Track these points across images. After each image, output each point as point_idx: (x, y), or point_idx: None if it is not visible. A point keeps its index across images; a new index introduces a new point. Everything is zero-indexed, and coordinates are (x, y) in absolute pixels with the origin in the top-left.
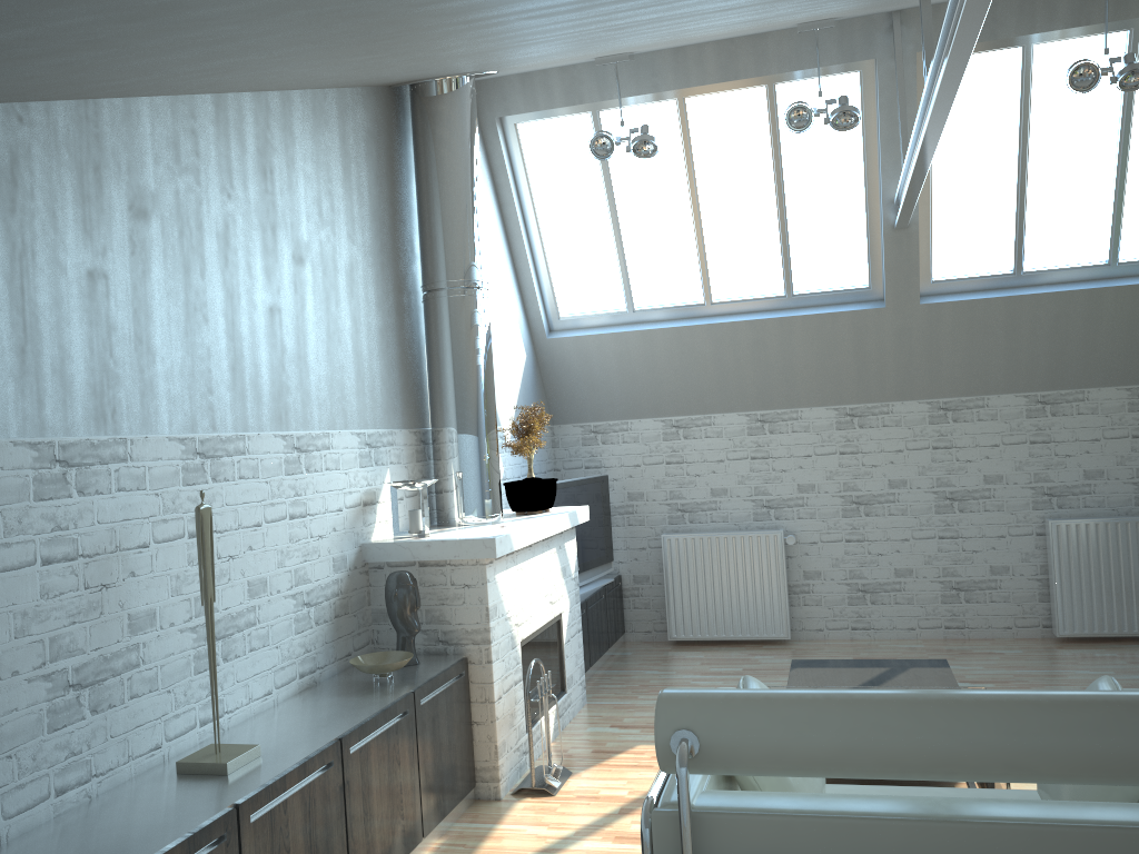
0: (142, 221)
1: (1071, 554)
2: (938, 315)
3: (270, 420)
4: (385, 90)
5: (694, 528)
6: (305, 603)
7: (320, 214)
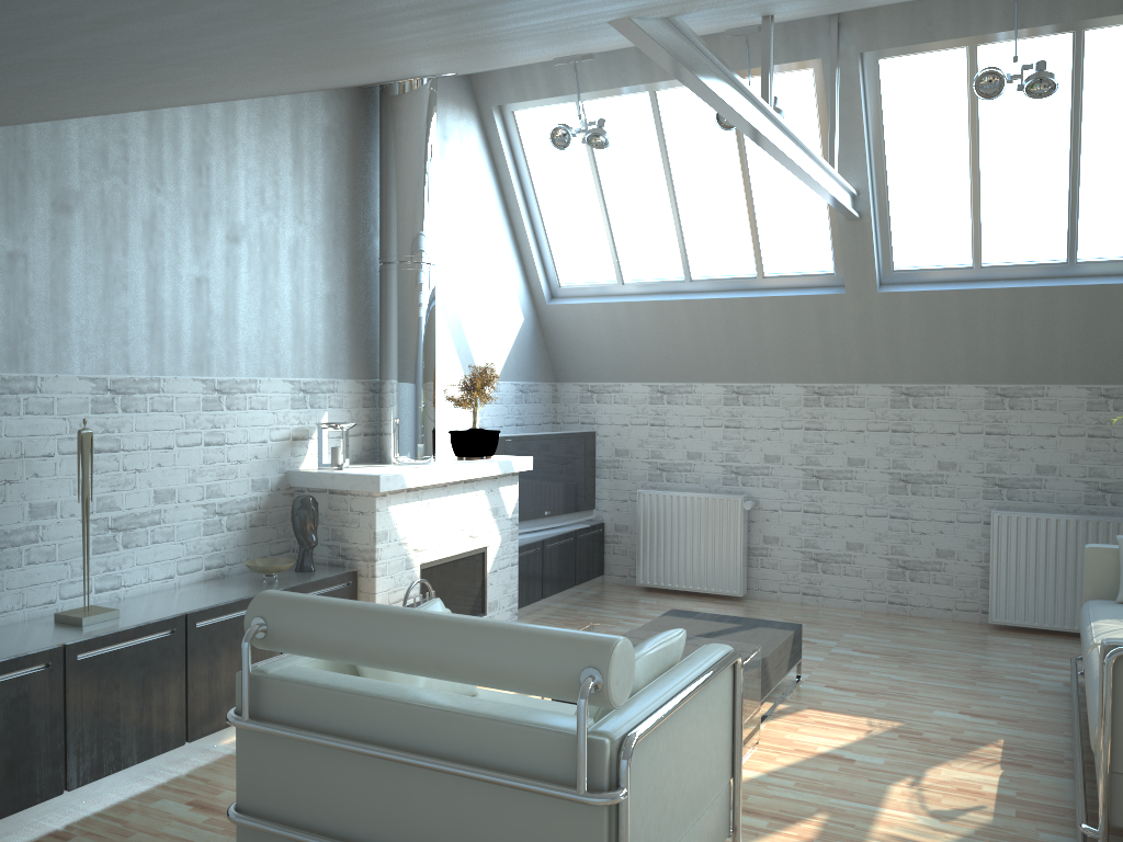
0: (65, 214)
1: (1010, 545)
2: (895, 303)
3: (190, 367)
4: (353, 91)
5: (670, 487)
6: (217, 512)
7: (263, 200)
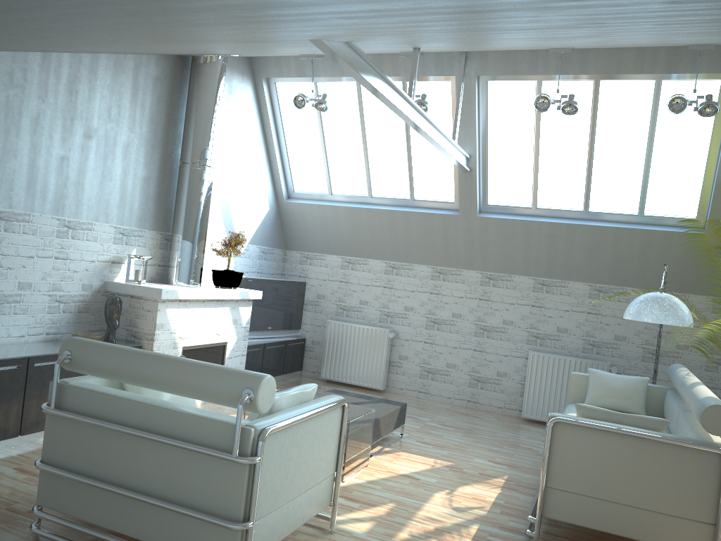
0: None
1: (538, 372)
2: (487, 224)
3: (51, 210)
4: (175, 57)
5: (347, 320)
6: (57, 300)
7: (109, 115)
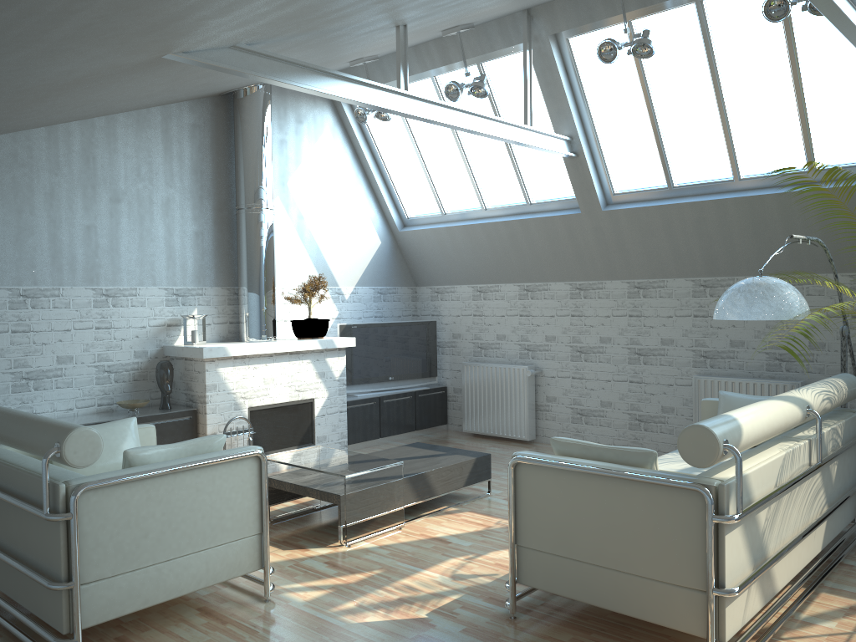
0: None
1: None
2: (616, 218)
3: (83, 281)
4: (215, 98)
5: (486, 360)
6: (106, 370)
7: (139, 175)
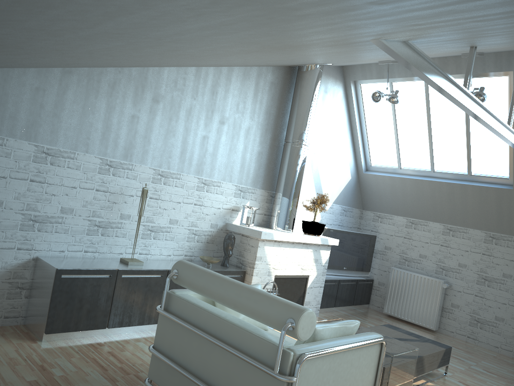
0: (156, 103)
1: None
2: None
3: (194, 172)
4: (286, 68)
5: (408, 269)
6: (193, 233)
7: (237, 108)
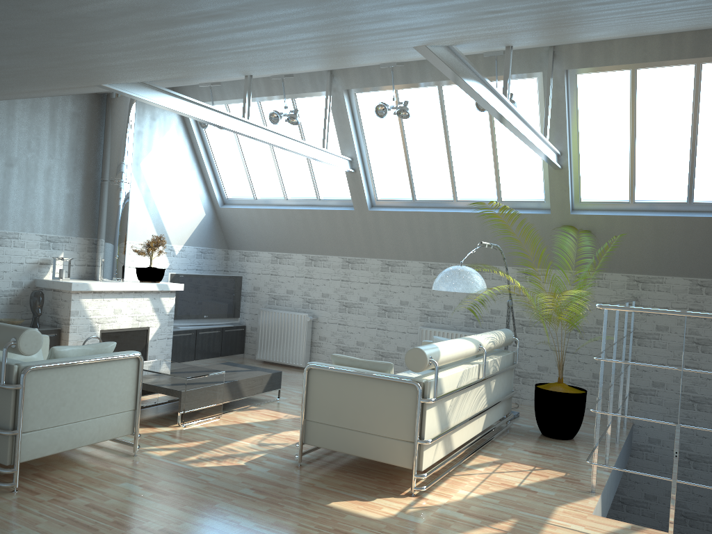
0: None
1: None
2: (377, 217)
3: None
4: (92, 95)
5: (278, 308)
6: None
7: (29, 147)
